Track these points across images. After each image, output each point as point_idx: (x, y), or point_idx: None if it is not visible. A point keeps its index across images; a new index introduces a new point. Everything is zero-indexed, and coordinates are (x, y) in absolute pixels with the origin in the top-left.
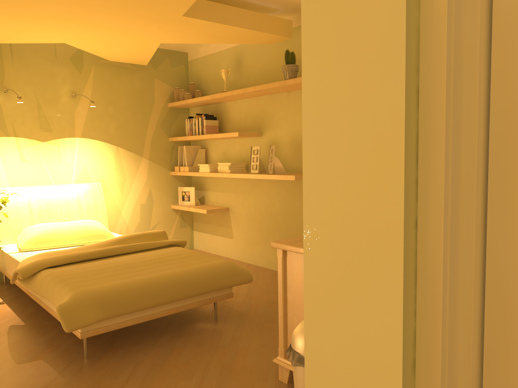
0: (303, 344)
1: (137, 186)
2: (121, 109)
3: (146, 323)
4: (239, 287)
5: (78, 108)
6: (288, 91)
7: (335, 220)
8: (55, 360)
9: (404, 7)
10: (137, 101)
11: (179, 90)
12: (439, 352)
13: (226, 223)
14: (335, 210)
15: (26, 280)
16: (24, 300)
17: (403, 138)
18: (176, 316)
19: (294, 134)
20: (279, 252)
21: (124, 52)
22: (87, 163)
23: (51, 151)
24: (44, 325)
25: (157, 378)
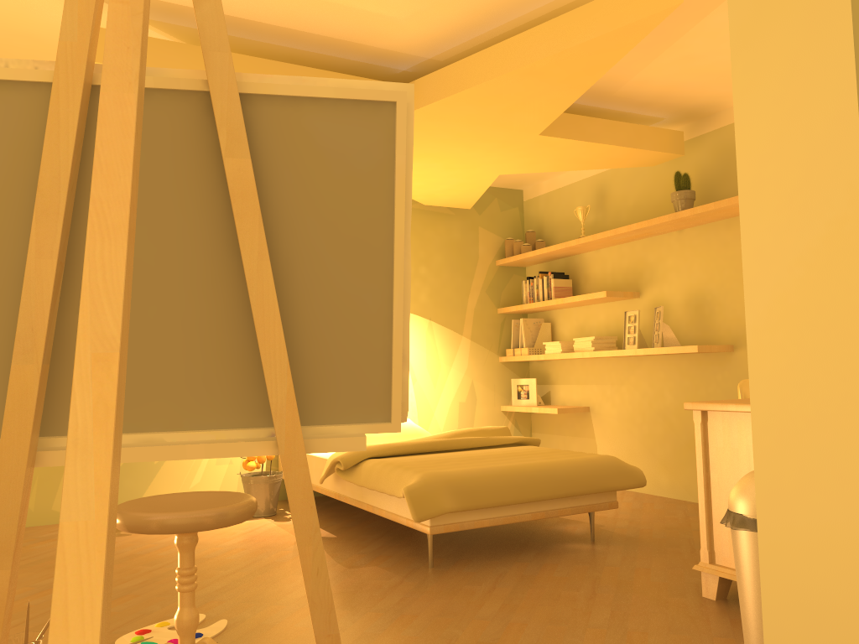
0: (746, 501)
1: (454, 376)
2: (435, 270)
3: (495, 541)
4: (617, 512)
5: None
6: (679, 229)
7: (786, 320)
8: (393, 567)
9: (855, 85)
10: (456, 258)
11: (513, 241)
12: None
13: (585, 431)
14: (787, 309)
15: (345, 472)
16: (323, 516)
17: None
18: (535, 536)
19: (691, 289)
20: (696, 416)
21: (446, 191)
22: None
23: None
24: (362, 538)
25: (532, 587)
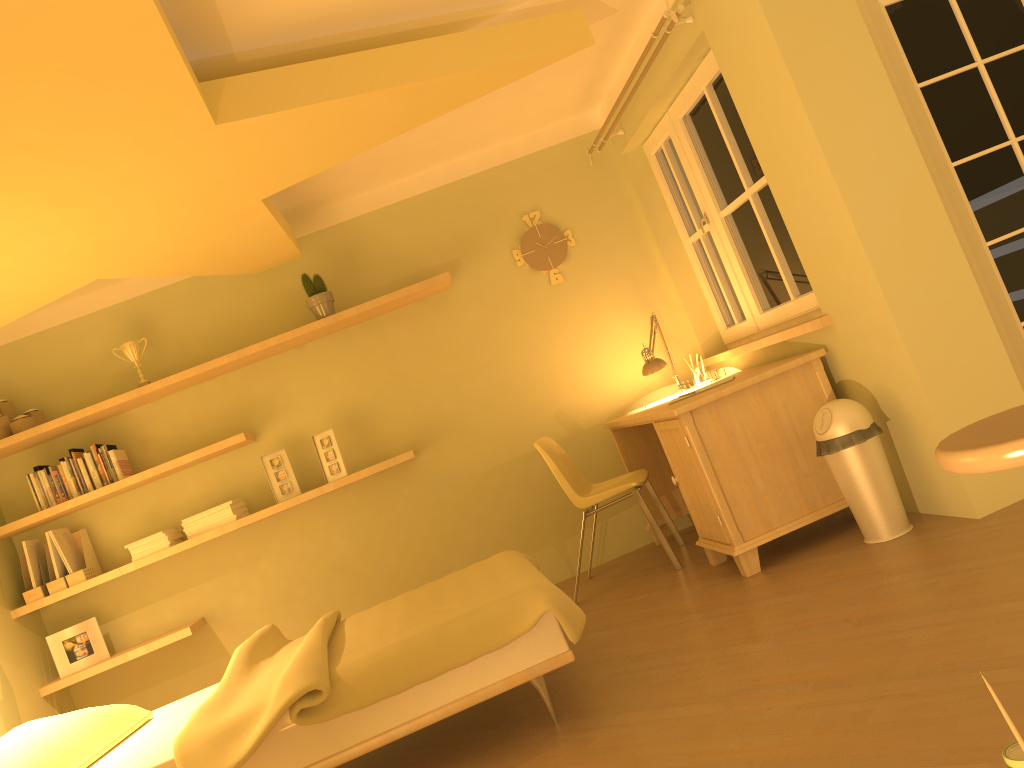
0: (857, 418)
1: None
2: None
3: (467, 713)
4: None
5: None
6: (301, 344)
7: (899, 249)
8: (534, 751)
9: (893, 92)
10: None
11: None
12: (993, 305)
13: (206, 653)
14: (897, 242)
15: (312, 712)
16: None
17: (927, 171)
18: None
19: (337, 408)
20: (686, 418)
21: None
22: None
23: None
24: None
25: (681, 646)
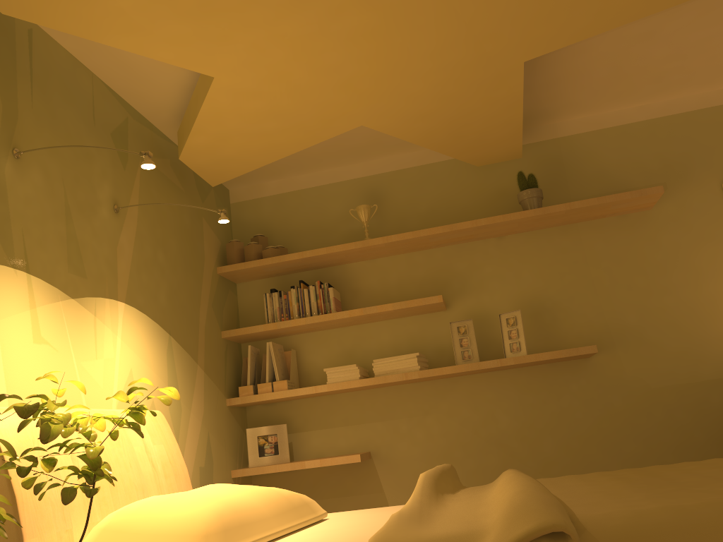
0: None
1: (194, 425)
2: (172, 260)
3: None
4: None
5: (122, 239)
6: (502, 234)
7: None
8: None
9: None
10: (188, 252)
11: (250, 243)
12: None
13: (364, 485)
14: None
15: None
16: None
17: None
18: None
19: (523, 297)
20: None
21: (256, 136)
22: (134, 365)
23: (83, 325)
24: None
25: None
